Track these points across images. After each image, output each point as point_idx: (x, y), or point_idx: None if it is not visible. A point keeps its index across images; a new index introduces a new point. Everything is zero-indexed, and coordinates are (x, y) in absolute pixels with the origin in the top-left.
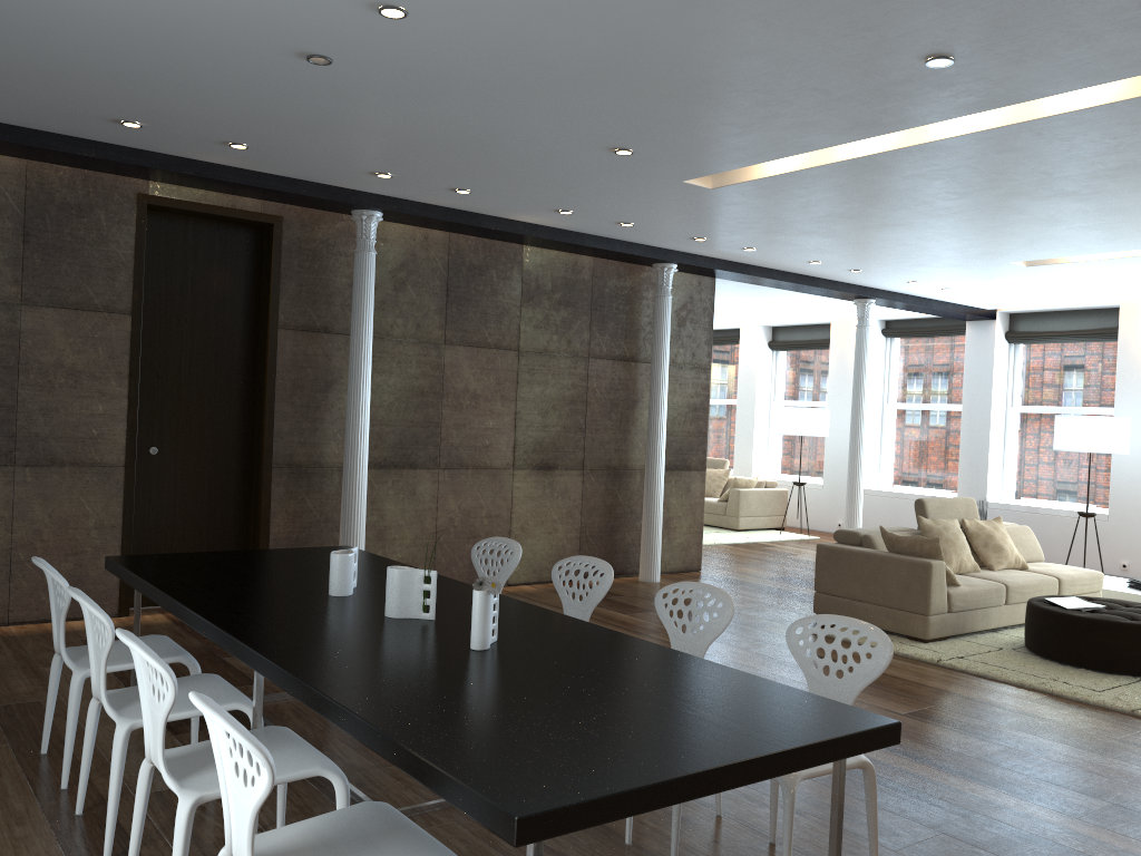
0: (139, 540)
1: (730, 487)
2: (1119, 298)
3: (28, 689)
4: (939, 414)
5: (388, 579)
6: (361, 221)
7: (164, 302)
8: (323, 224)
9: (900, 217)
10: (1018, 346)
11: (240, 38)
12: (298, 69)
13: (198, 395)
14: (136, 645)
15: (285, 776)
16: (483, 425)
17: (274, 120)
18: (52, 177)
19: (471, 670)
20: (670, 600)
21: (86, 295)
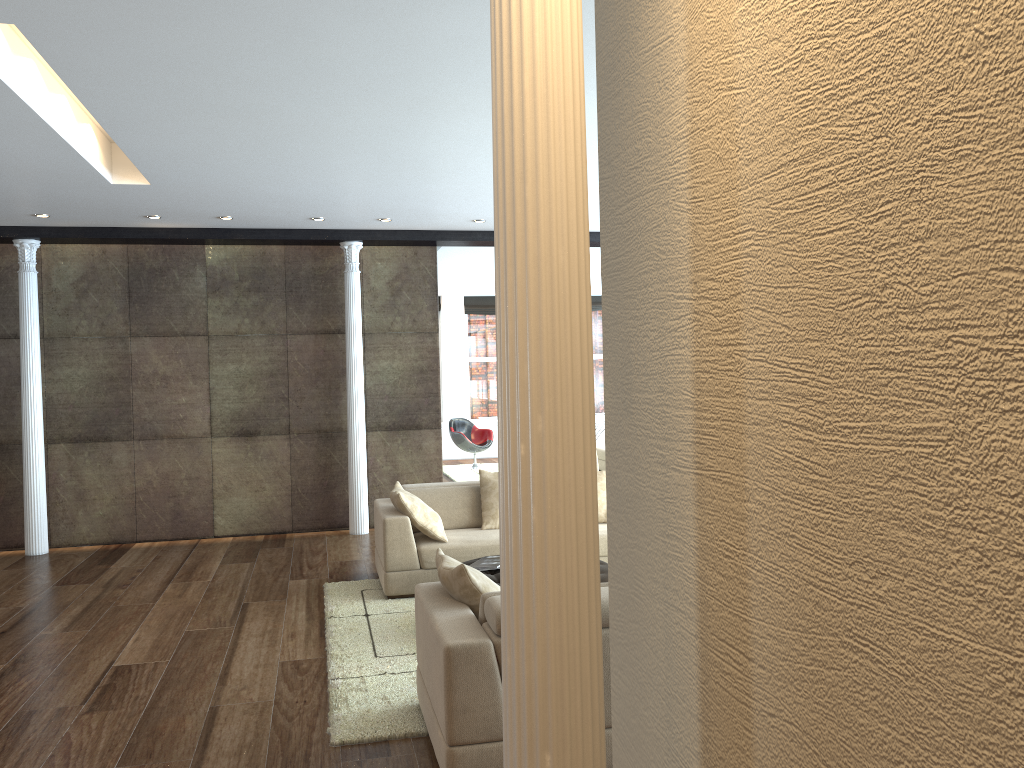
0: None
1: None
2: None
3: None
4: None
5: None
6: (18, 248)
7: None
8: (7, 254)
9: (362, 177)
10: None
11: None
12: None
13: None
14: None
15: None
16: (175, 401)
17: None
18: None
19: None
20: None
21: None
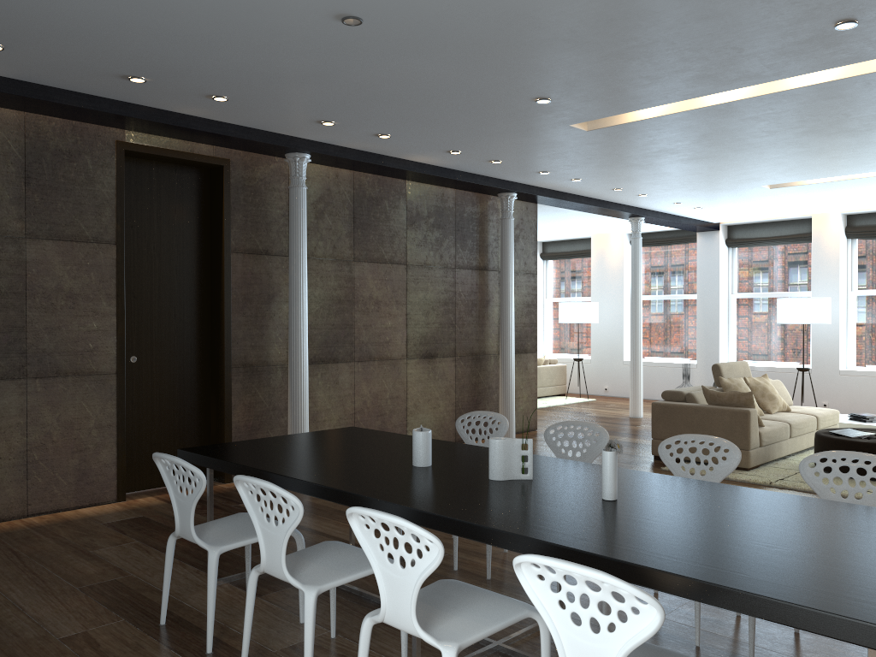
0: (125, 435)
1: None
2: (815, 211)
3: (96, 570)
4: (677, 302)
5: (492, 448)
6: (294, 162)
7: (136, 233)
8: (261, 165)
9: (711, 152)
10: (735, 249)
11: (296, 0)
12: (325, 29)
13: (167, 310)
14: (401, 520)
15: (508, 620)
16: (384, 325)
17: (269, 76)
18: (46, 127)
19: (638, 516)
20: (675, 449)
21: (78, 229)
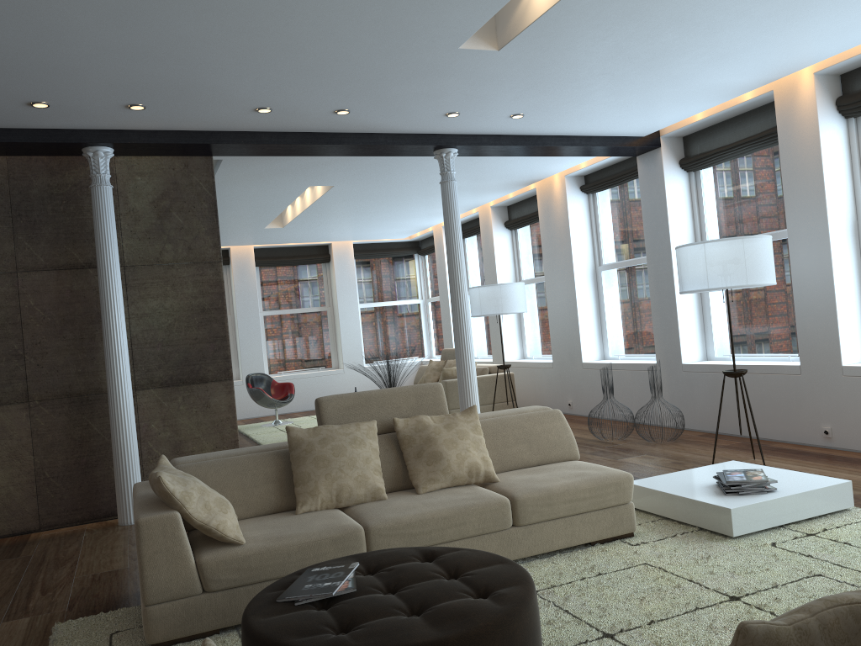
0: None
1: (441, 379)
2: (749, 79)
3: None
4: (641, 268)
5: None
6: None
7: None
8: None
9: None
10: (699, 173)
11: None
12: None
13: None
14: None
15: None
16: None
17: None
18: None
19: None
20: None
21: None
